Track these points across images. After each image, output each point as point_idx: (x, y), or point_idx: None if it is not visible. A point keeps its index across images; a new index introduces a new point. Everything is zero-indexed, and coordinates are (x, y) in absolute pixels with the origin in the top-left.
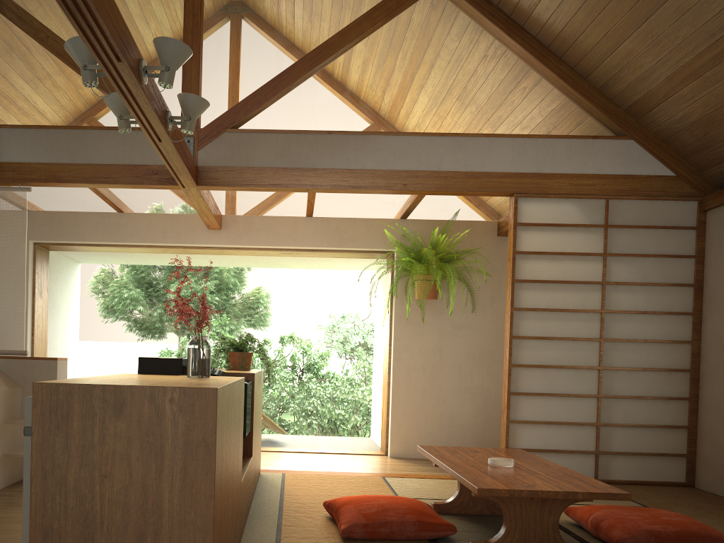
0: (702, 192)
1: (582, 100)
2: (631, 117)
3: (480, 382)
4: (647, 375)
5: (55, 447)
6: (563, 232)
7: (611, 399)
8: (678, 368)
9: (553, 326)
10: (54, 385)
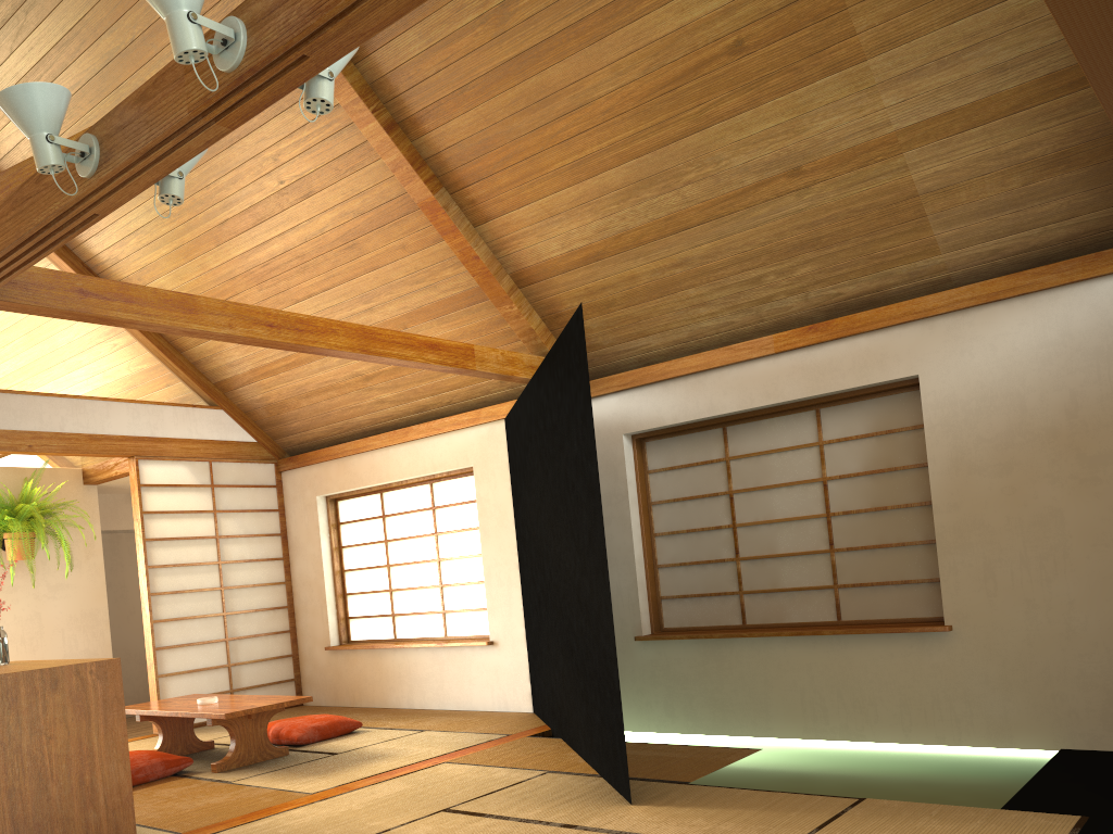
0: (277, 456)
1: (180, 371)
2: (220, 390)
3: (86, 646)
4: (259, 615)
5: (10, 724)
6: (180, 492)
7: (236, 641)
8: (279, 605)
9: (183, 580)
10: (4, 675)
